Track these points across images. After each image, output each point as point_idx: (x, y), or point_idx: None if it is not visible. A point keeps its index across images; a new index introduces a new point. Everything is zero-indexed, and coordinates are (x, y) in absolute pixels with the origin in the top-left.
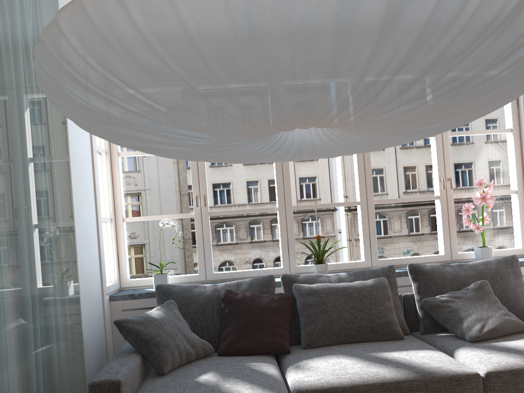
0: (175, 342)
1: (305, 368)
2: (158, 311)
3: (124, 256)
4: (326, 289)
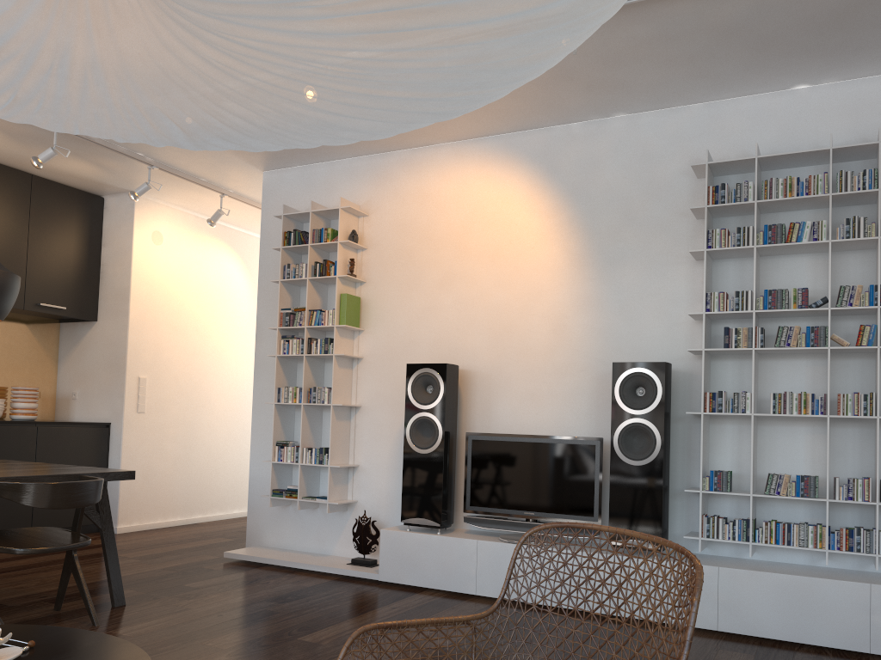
0: None
1: None
2: None
3: None
4: None
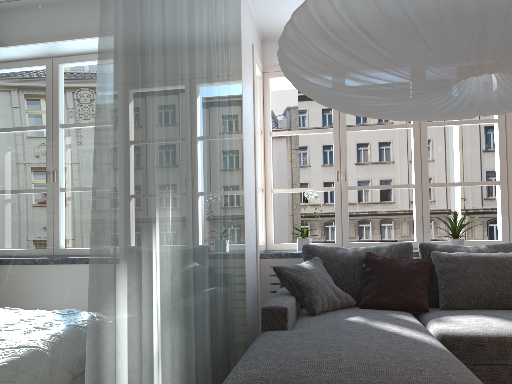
0: (324, 290)
1: (448, 321)
2: (308, 264)
3: (271, 222)
4: (466, 257)
